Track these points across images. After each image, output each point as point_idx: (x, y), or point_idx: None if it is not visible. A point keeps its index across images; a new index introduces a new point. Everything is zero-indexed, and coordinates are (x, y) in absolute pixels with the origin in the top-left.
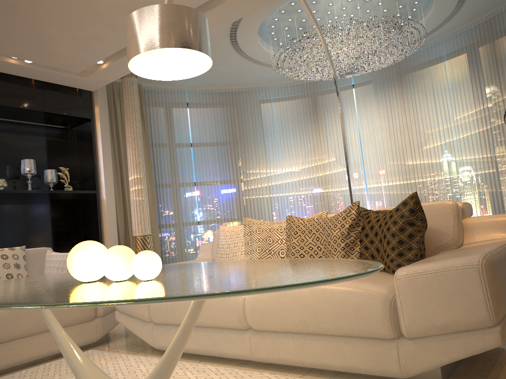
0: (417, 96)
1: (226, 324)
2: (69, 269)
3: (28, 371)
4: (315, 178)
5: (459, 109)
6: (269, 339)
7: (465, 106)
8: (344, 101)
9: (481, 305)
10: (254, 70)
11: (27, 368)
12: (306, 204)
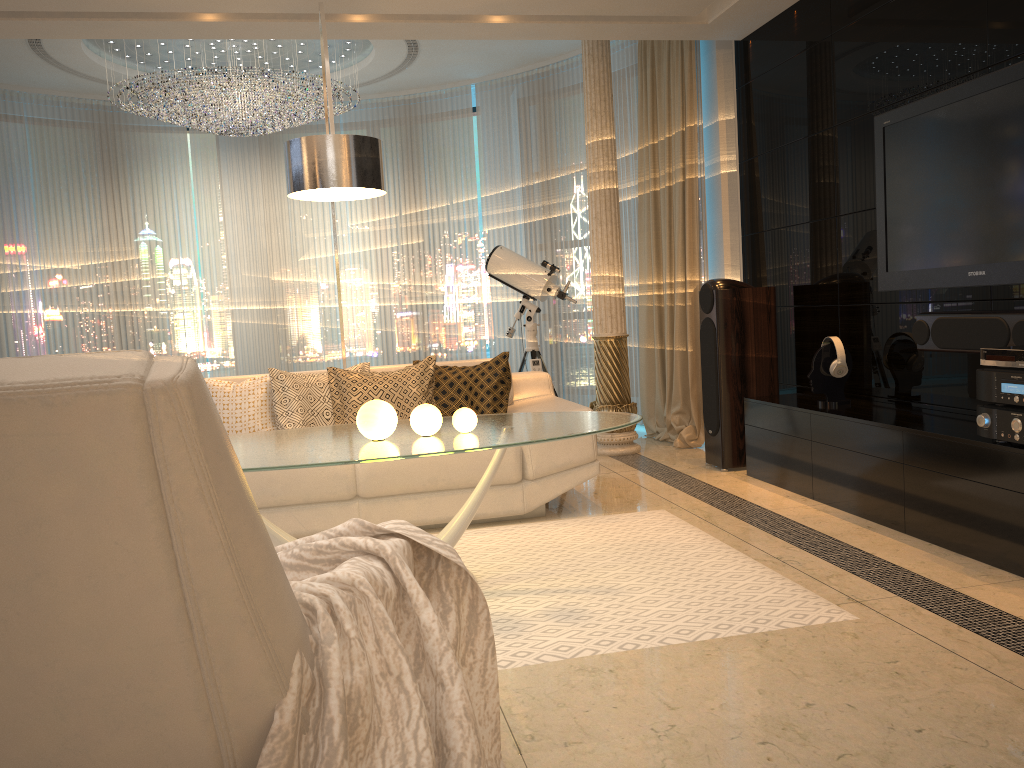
0: None
1: (325, 496)
2: (375, 428)
3: None
4: (110, 285)
5: (356, 212)
6: (385, 504)
7: (366, 209)
8: (170, 156)
9: (590, 446)
10: (20, 64)
11: None
12: (91, 331)
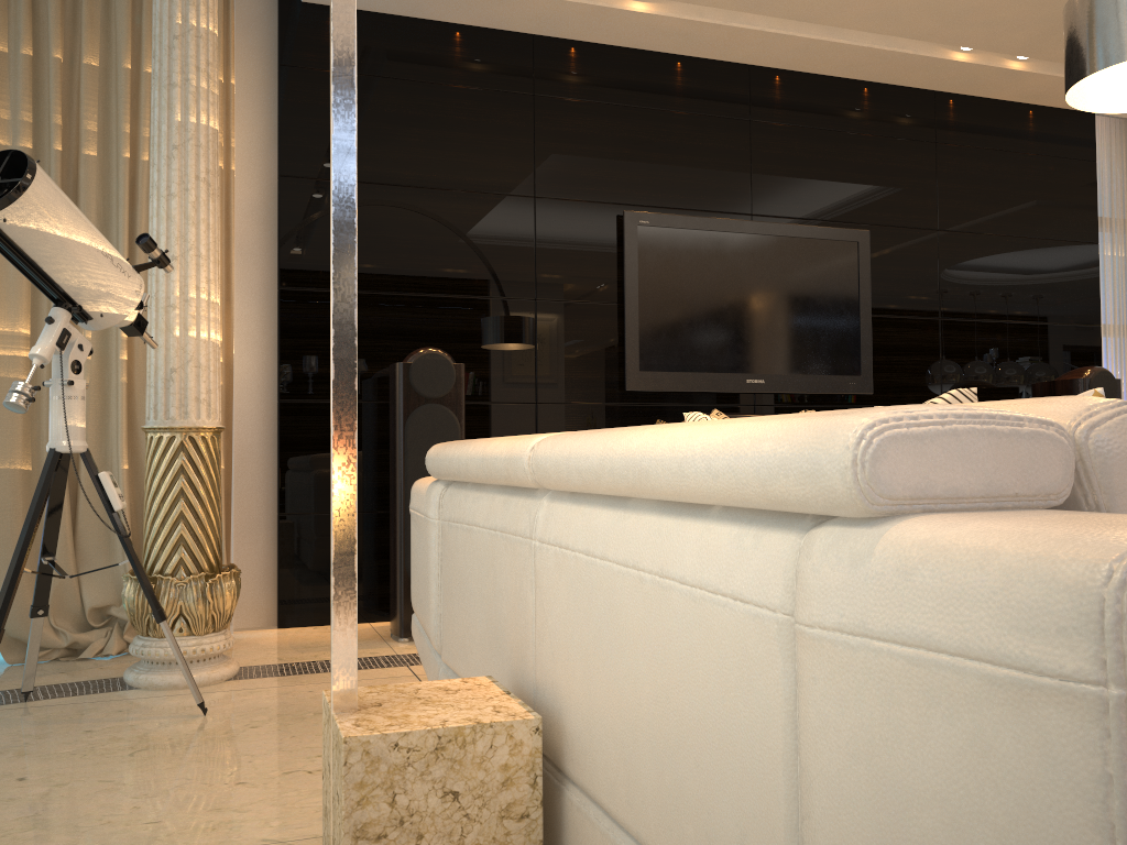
0: None
1: None
2: None
3: None
4: None
5: None
6: None
7: None
8: None
9: None
10: None
11: None
12: None
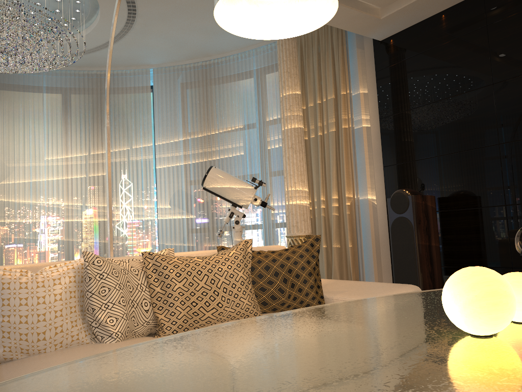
0: (2, 120)
1: None
2: (509, 314)
3: None
4: None
5: (53, 150)
6: None
7: (61, 148)
8: None
9: None
10: None
11: None
12: None
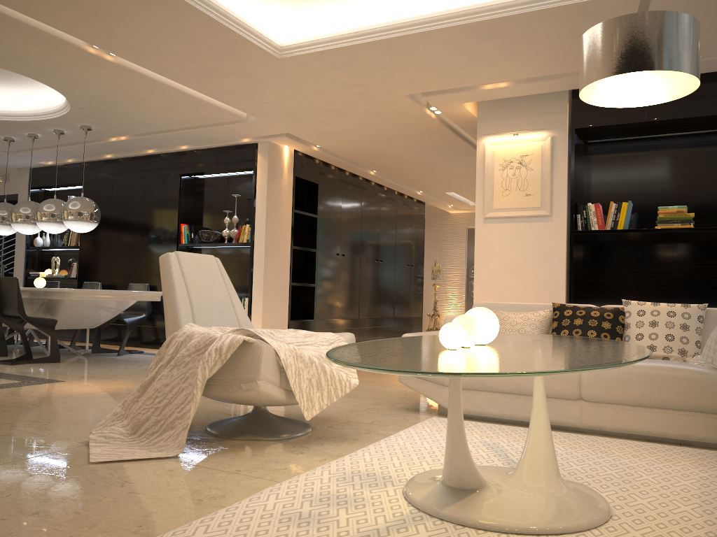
0: None
1: None
2: None
3: (623, 441)
4: None
5: None
6: None
7: None
8: None
9: None
10: None
11: (636, 441)
12: None
